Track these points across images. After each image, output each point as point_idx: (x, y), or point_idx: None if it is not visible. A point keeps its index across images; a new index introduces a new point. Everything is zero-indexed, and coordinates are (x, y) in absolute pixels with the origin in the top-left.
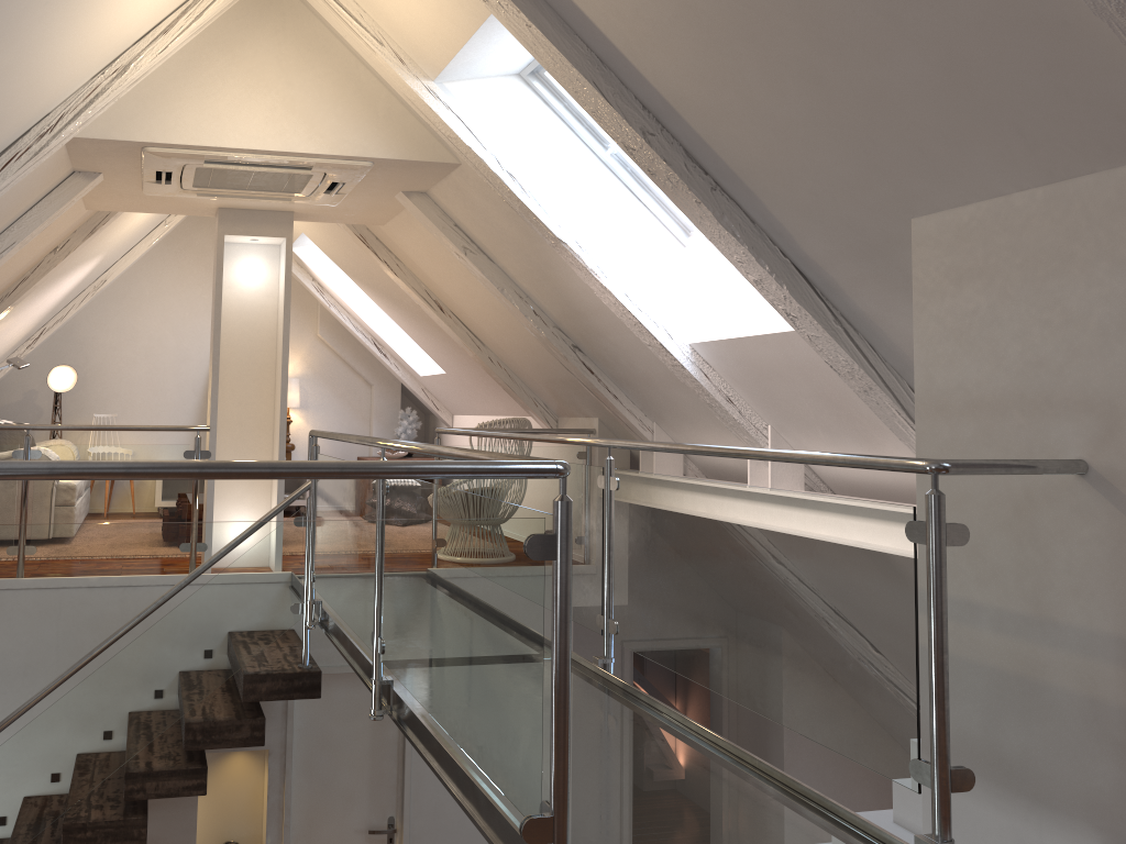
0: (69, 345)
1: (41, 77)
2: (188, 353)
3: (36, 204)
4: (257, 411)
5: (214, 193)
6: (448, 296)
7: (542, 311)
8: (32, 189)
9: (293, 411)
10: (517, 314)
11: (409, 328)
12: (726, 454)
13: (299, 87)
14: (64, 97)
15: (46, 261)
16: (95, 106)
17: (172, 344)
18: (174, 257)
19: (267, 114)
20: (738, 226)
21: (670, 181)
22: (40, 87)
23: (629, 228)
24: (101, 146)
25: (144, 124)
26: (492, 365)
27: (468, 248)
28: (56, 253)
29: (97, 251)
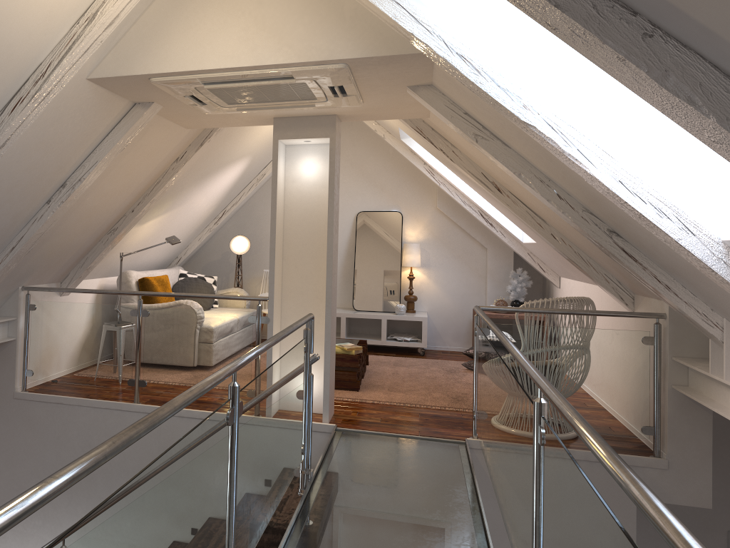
0: (250, 220)
1: None
2: None
3: (111, 132)
4: (316, 284)
5: (250, 108)
6: (499, 178)
7: (569, 194)
8: (92, 121)
9: (417, 269)
10: (541, 199)
11: (494, 203)
12: (610, 474)
13: (269, 4)
14: (48, 48)
15: (171, 168)
16: (72, 51)
17: None
18: None
19: (241, 34)
20: (697, 88)
21: (576, 35)
22: (1, 43)
23: (627, 99)
24: (121, 82)
25: (143, 60)
26: (554, 241)
27: (480, 135)
28: (178, 162)
29: (237, 155)
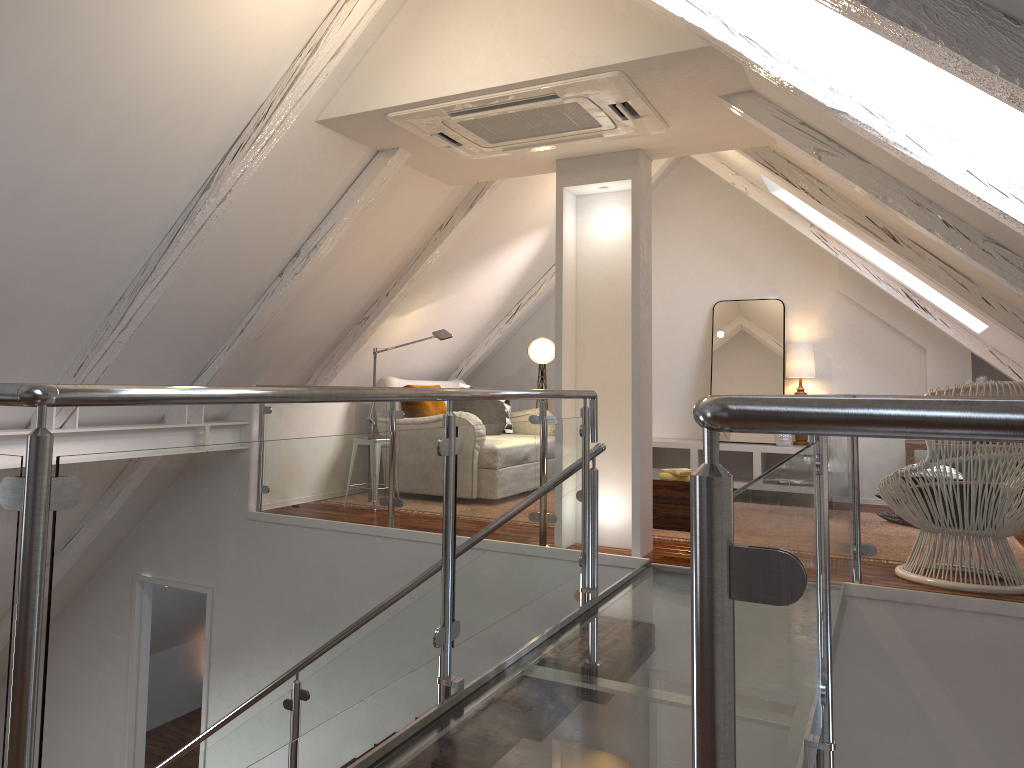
0: None
1: (209, 74)
2: (678, 320)
3: (350, 187)
4: (622, 375)
5: (518, 146)
6: (889, 219)
7: (961, 220)
8: (326, 174)
9: (810, 382)
10: (921, 230)
11: (910, 269)
12: None
13: (521, 10)
14: (269, 86)
15: (433, 238)
16: (294, 87)
17: (659, 312)
18: (657, 222)
19: (489, 50)
20: (921, 11)
21: None
22: (219, 82)
23: None
24: (355, 123)
25: (377, 93)
26: (988, 309)
27: (823, 150)
28: (442, 230)
29: (527, 224)
